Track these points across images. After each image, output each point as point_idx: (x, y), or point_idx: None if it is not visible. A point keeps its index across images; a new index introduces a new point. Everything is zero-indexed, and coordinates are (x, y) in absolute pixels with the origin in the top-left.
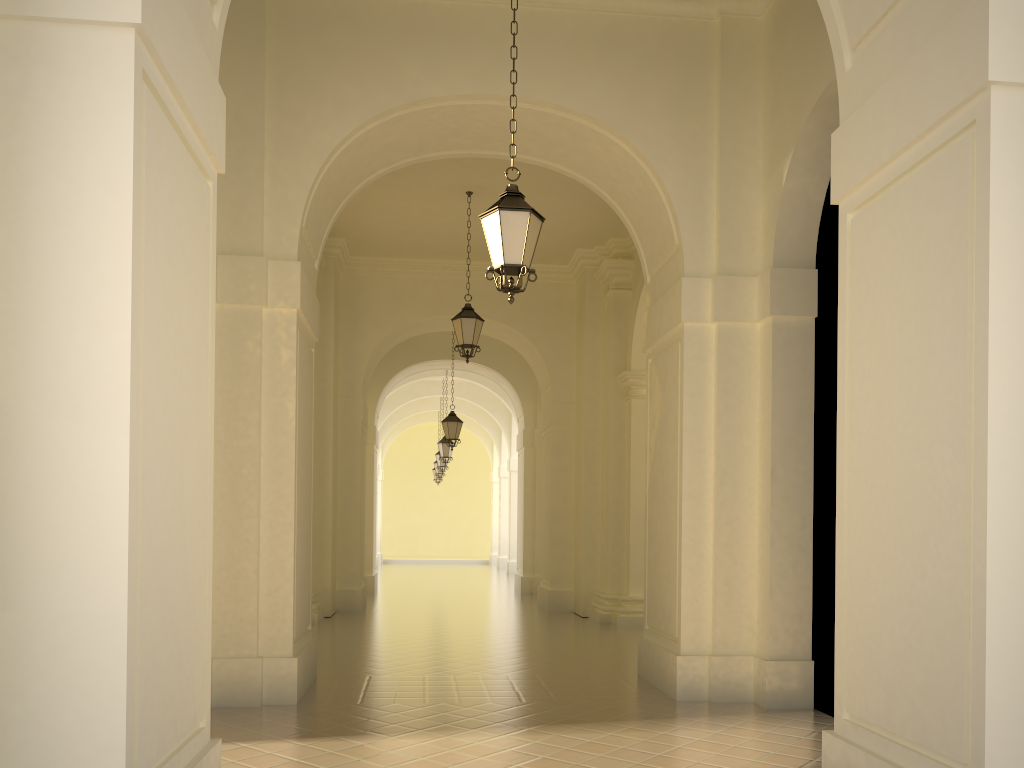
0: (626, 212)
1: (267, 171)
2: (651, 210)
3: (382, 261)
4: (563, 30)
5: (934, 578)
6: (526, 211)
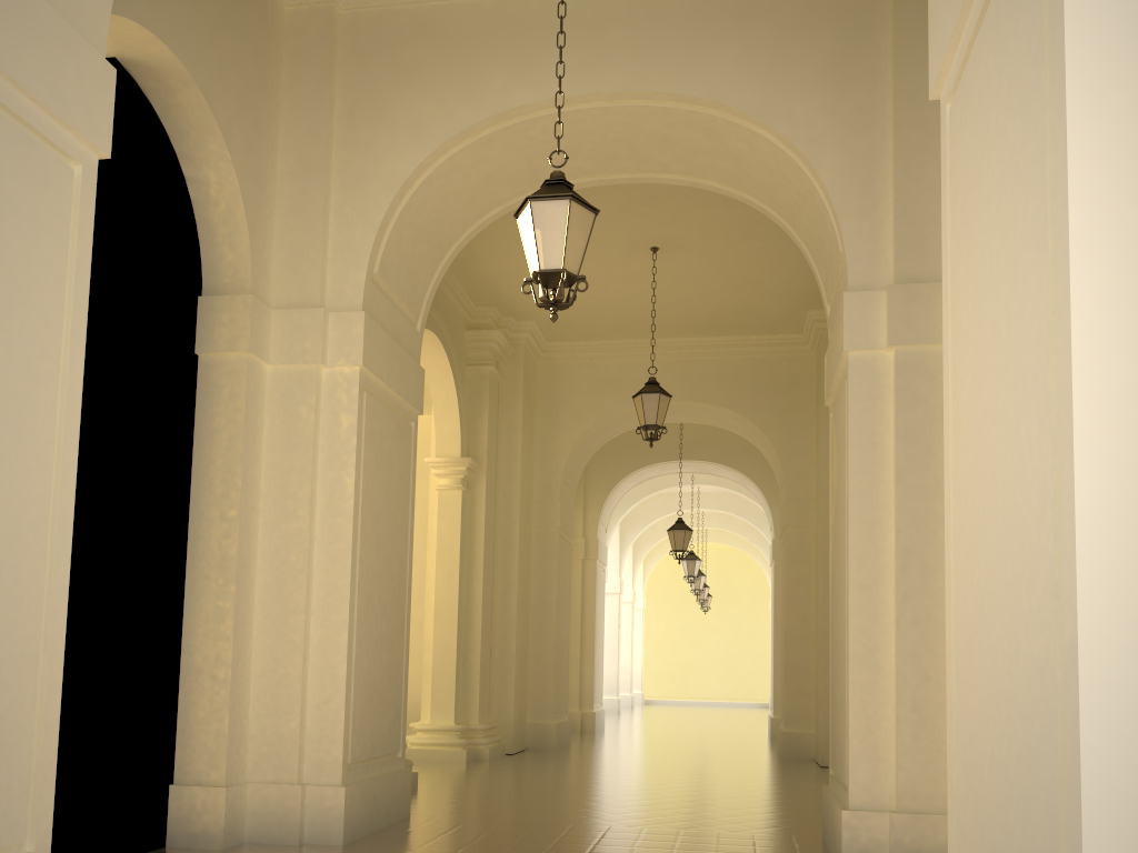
0: (795, 228)
1: (332, 212)
2: (815, 216)
3: (582, 345)
4: (683, 3)
5: (1027, 654)
6: (564, 199)
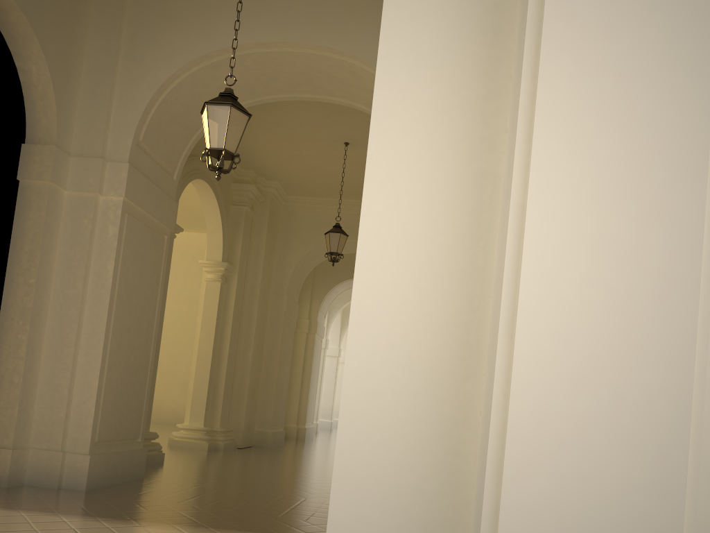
0: None
1: (115, 99)
2: None
3: (309, 199)
4: None
5: None
6: (227, 105)
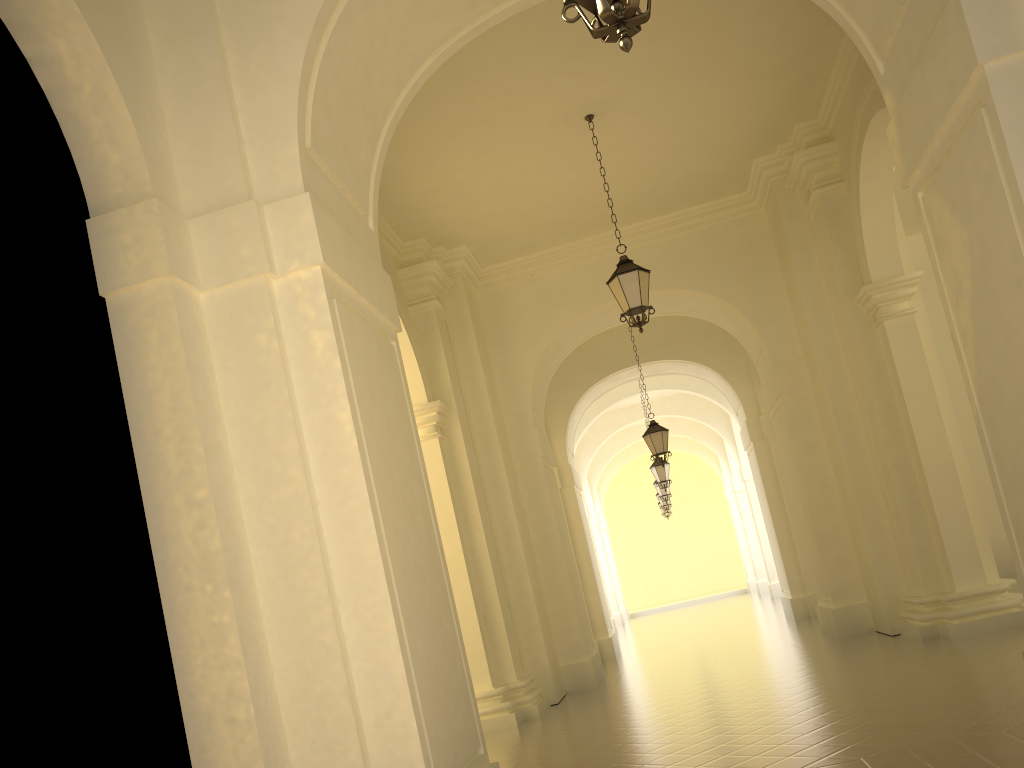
0: None
1: (235, 79)
2: None
3: (519, 262)
4: None
5: None
6: None
